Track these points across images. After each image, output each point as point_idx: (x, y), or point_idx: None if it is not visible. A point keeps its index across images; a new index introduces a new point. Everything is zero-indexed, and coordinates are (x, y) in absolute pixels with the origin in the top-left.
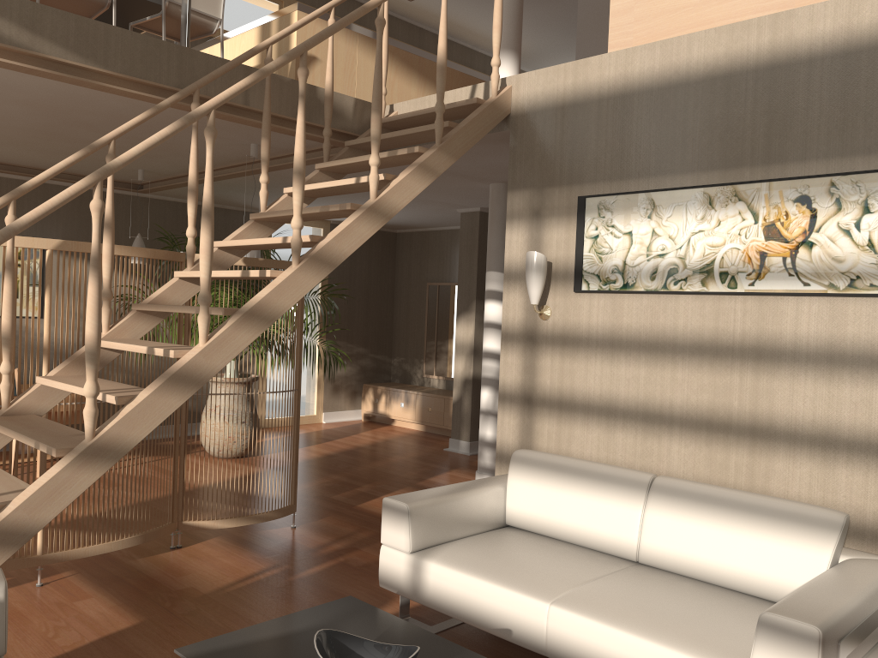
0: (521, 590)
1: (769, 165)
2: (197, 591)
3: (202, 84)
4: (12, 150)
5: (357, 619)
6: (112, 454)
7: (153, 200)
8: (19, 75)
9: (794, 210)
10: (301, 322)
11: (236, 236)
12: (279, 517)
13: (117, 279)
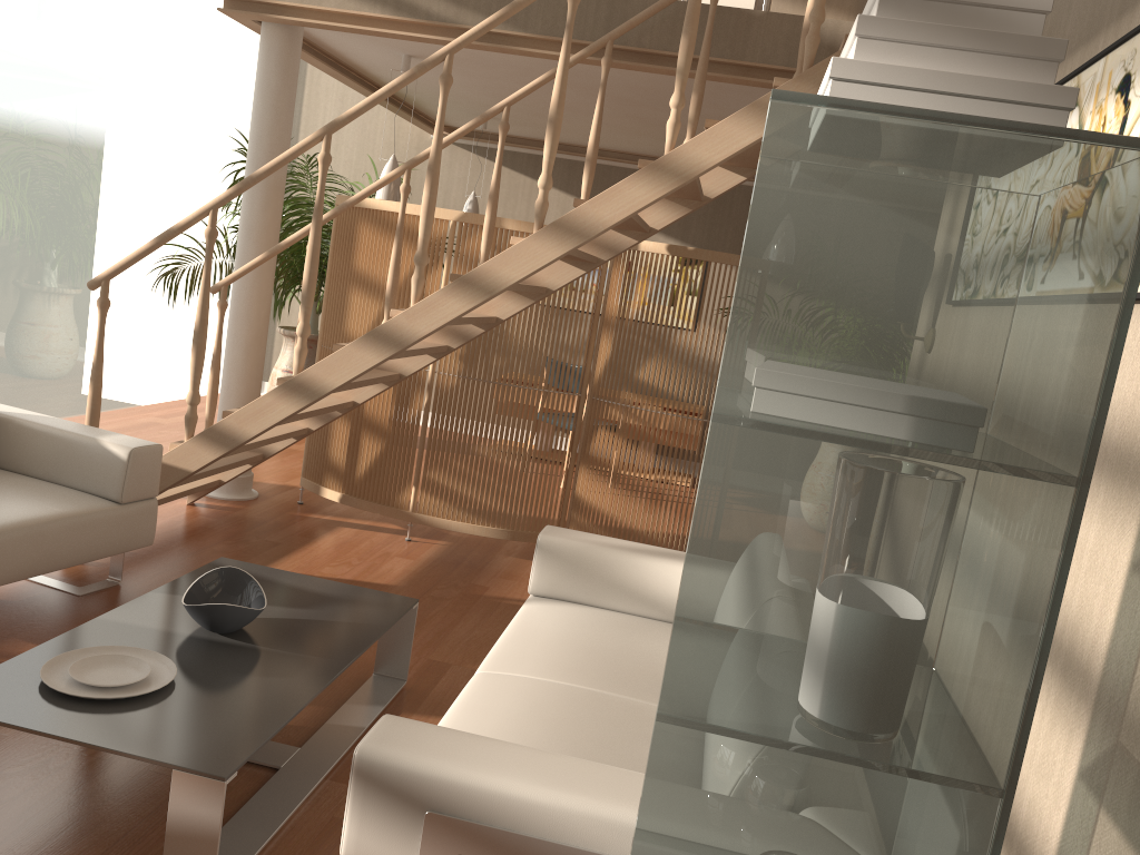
0: (493, 653)
1: (1121, 19)
2: (483, 591)
3: (615, 34)
4: (653, 142)
5: (362, 608)
6: (309, 393)
7: None
8: (498, 52)
9: (1112, 111)
10: None
11: None
12: None
13: None
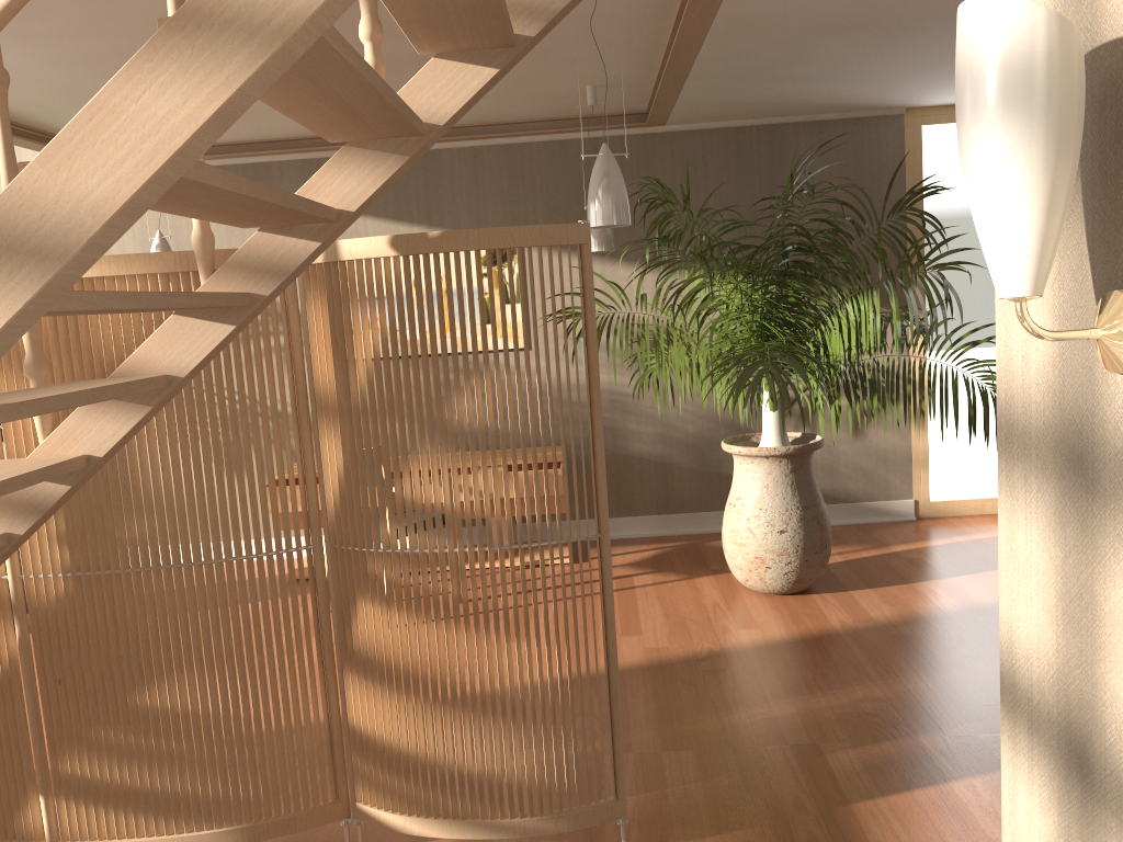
0: None
1: None
2: None
3: None
4: None
5: None
6: None
7: (681, 133)
8: None
9: None
10: (590, 372)
11: (301, 193)
12: (562, 830)
13: (632, 277)
